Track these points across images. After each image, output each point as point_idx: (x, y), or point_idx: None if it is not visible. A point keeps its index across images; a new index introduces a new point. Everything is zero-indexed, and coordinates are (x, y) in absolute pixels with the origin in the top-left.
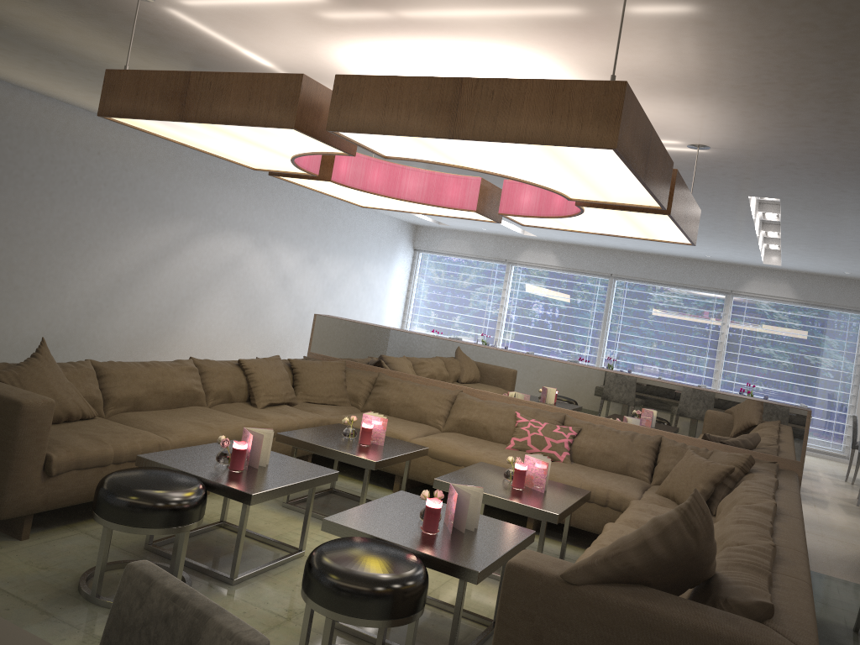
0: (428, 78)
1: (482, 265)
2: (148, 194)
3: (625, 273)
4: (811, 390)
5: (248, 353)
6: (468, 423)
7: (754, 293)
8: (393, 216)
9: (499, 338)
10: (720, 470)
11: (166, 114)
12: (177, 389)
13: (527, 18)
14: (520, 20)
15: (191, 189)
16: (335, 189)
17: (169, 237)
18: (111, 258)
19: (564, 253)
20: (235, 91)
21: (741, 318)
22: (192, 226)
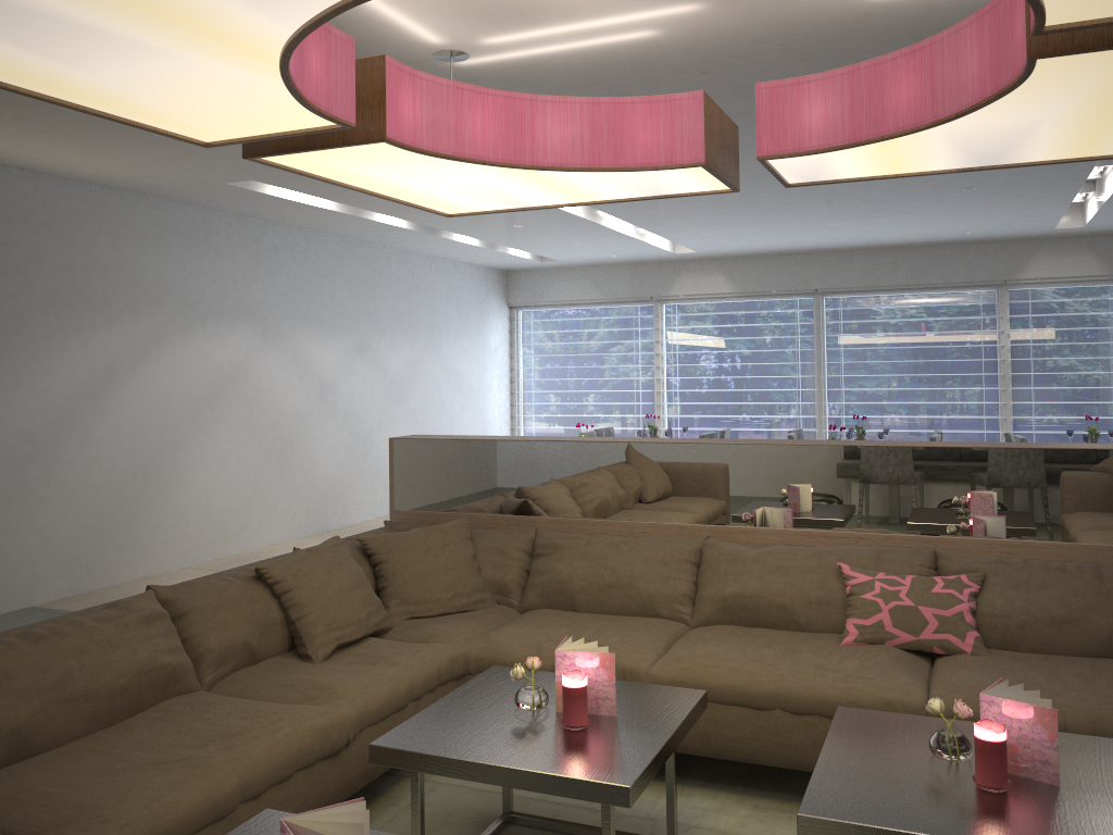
0: None
1: (616, 312)
2: (55, 281)
3: (837, 284)
4: None
5: (284, 516)
6: (743, 603)
7: (1041, 278)
8: (471, 261)
9: (662, 415)
10: None
11: None
12: (120, 676)
13: None
14: None
15: (135, 262)
16: (395, 172)
17: (109, 350)
18: (6, 404)
19: (739, 270)
20: None
21: (1026, 320)
22: (149, 325)
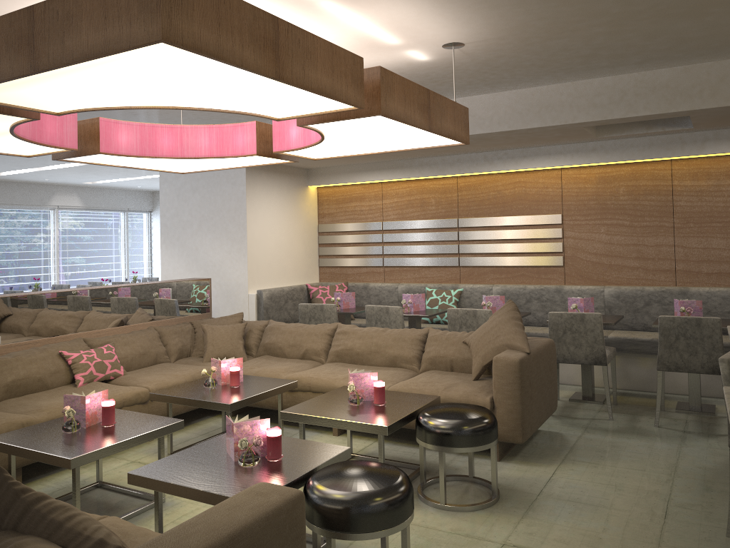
0: (418, 85)
1: None
2: None
3: None
4: None
5: None
6: (19, 383)
7: None
8: None
9: None
10: (243, 327)
11: (261, 66)
12: None
13: (368, 34)
14: (361, 33)
15: None
16: None
17: None
18: None
19: None
20: (321, 58)
21: None
22: None
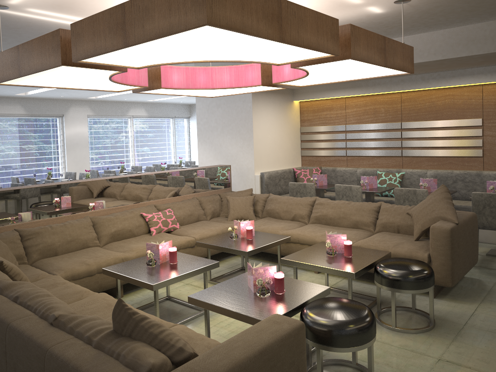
0: (377, 34)
1: None
2: None
3: None
4: (42, 164)
5: None
6: (118, 233)
7: (1, 113)
8: None
9: None
10: (252, 198)
11: (270, 34)
12: None
13: None
14: None
15: None
16: (70, 74)
17: None
18: None
19: None
20: (309, 23)
21: None
22: None
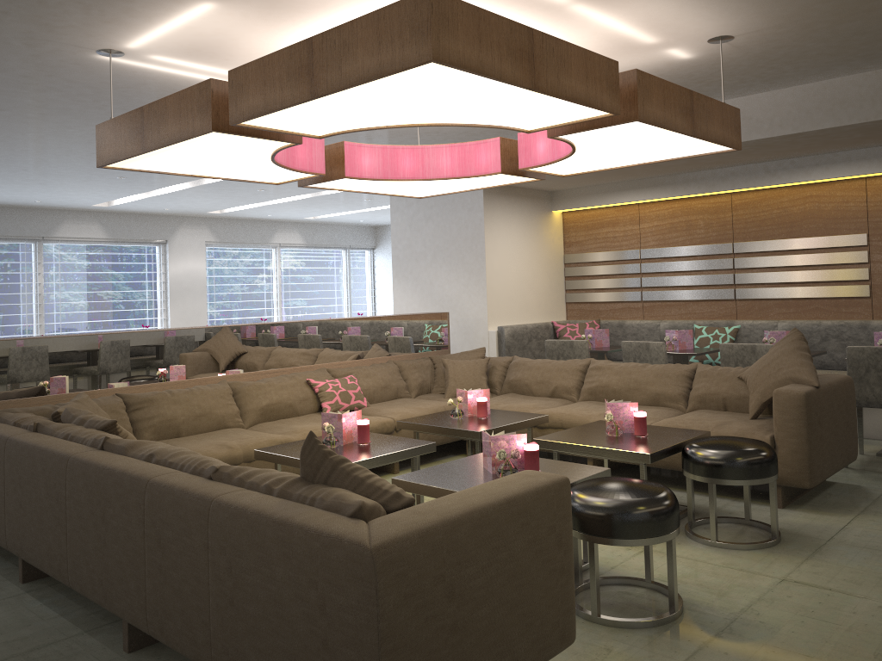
0: (679, 87)
1: None
2: None
3: None
4: (129, 322)
5: None
6: (272, 408)
7: (67, 237)
8: None
9: None
10: (485, 363)
11: (518, 77)
12: None
13: (622, 35)
14: (614, 35)
15: None
16: (216, 149)
17: None
18: None
19: None
20: (575, 65)
21: (54, 265)
22: None
